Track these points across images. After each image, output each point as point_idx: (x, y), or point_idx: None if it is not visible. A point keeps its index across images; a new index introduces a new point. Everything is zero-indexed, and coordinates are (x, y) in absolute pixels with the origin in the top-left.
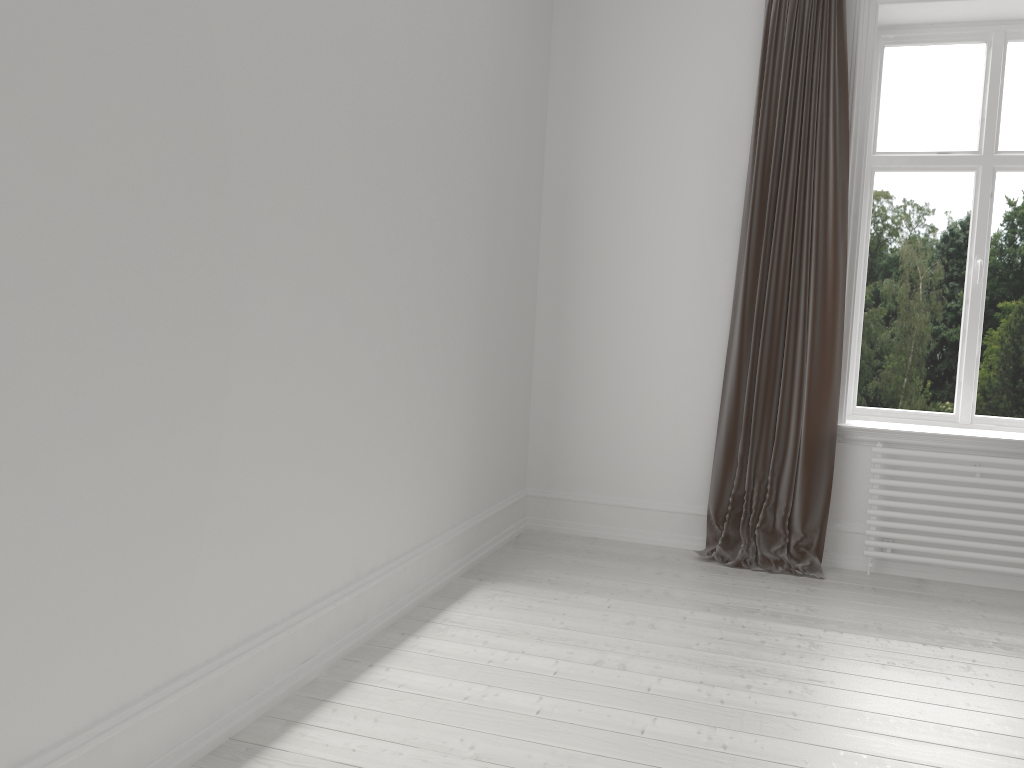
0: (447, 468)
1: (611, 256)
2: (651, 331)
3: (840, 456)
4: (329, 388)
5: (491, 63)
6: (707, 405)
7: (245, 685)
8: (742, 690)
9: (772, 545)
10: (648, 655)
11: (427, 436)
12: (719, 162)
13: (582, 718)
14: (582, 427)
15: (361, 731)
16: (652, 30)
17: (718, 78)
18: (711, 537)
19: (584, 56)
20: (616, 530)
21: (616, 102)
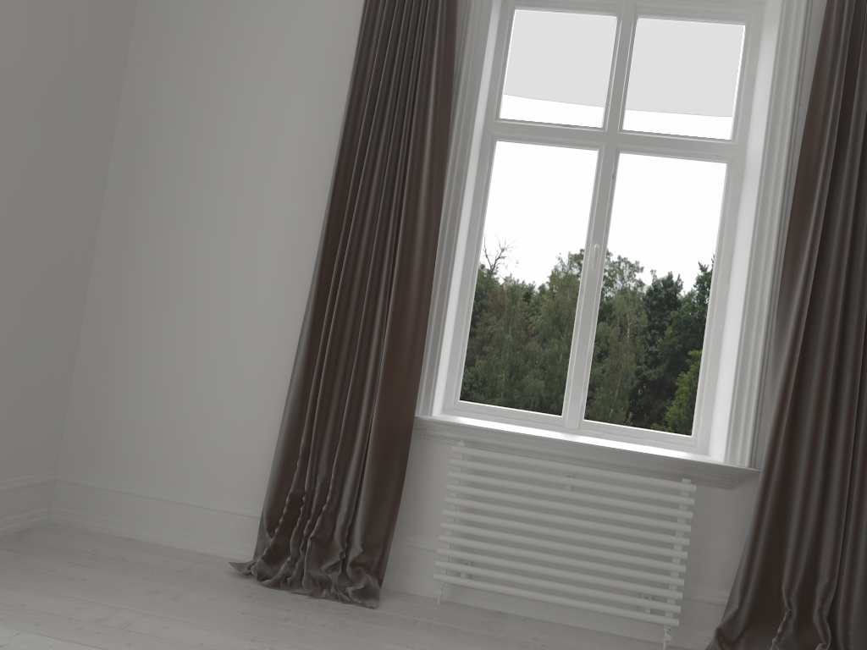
0: None
1: (187, 197)
2: (223, 289)
3: (422, 455)
4: None
5: None
6: (277, 383)
7: None
8: None
9: (326, 561)
10: None
11: None
12: (317, 100)
13: None
14: (132, 399)
15: None
16: None
17: (324, 7)
18: (261, 546)
19: None
20: (156, 530)
21: (211, 22)
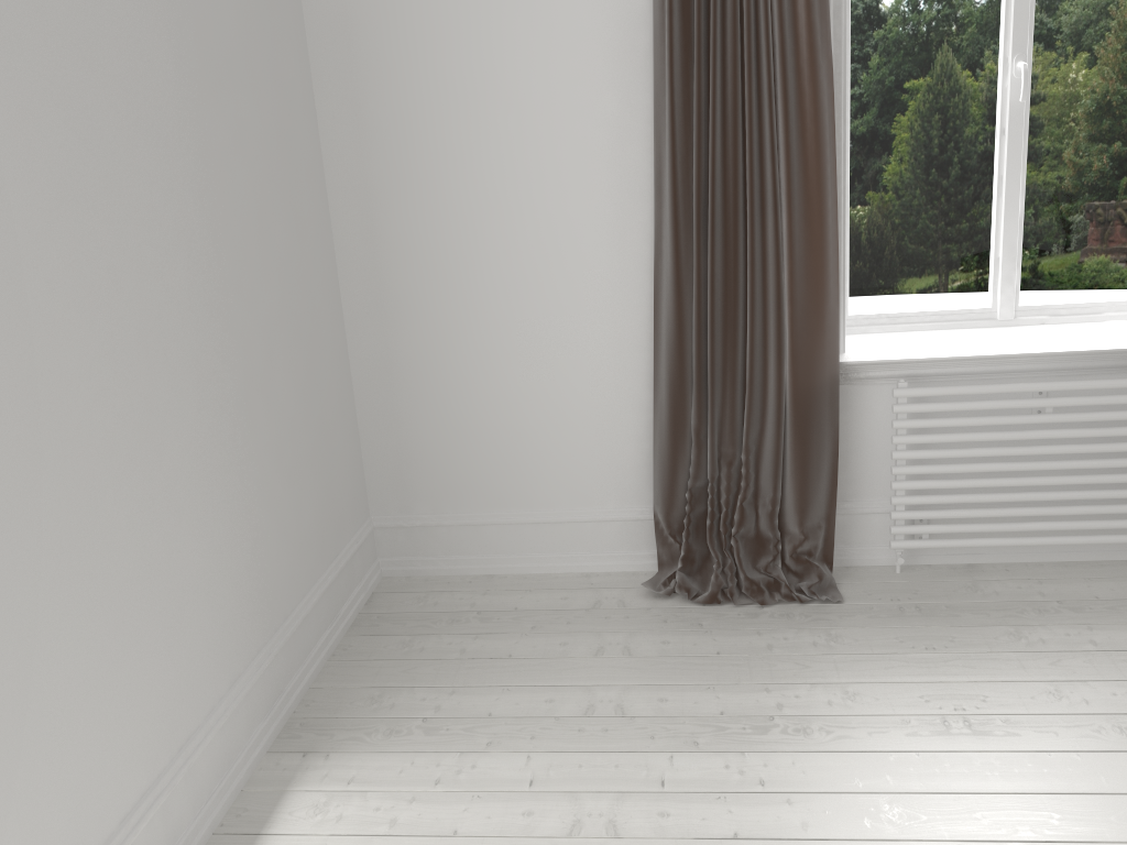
0: (196, 598)
1: (443, 125)
2: (528, 245)
3: (843, 404)
4: None
5: None
6: (633, 353)
7: None
8: None
9: (758, 557)
10: None
11: (127, 577)
12: None
13: None
14: (442, 412)
15: None
16: None
17: None
18: (665, 554)
19: None
20: (520, 559)
21: None
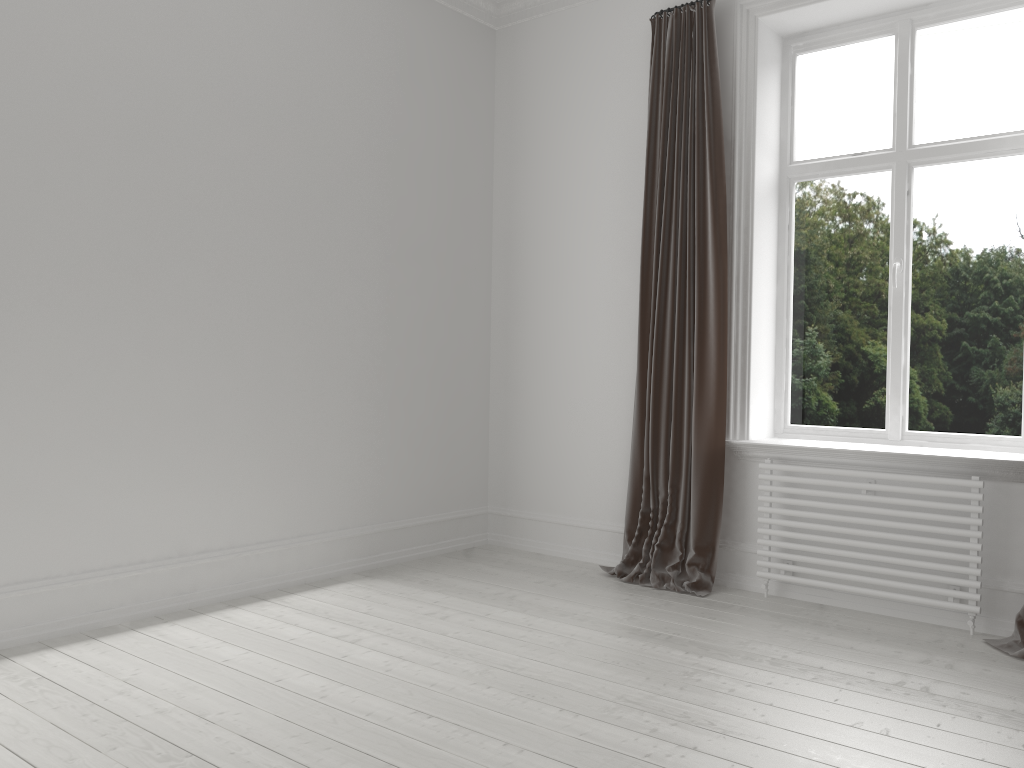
0: (328, 476)
1: (545, 288)
2: (578, 356)
3: (742, 474)
4: (126, 401)
5: (377, 131)
6: (625, 425)
7: (18, 616)
8: (424, 665)
9: (670, 563)
10: (395, 635)
11: (289, 447)
12: (626, 190)
13: (251, 667)
14: (528, 448)
15: (81, 657)
16: (569, 77)
17: (622, 112)
18: (625, 554)
19: (519, 109)
20: (556, 546)
21: (544, 146)
